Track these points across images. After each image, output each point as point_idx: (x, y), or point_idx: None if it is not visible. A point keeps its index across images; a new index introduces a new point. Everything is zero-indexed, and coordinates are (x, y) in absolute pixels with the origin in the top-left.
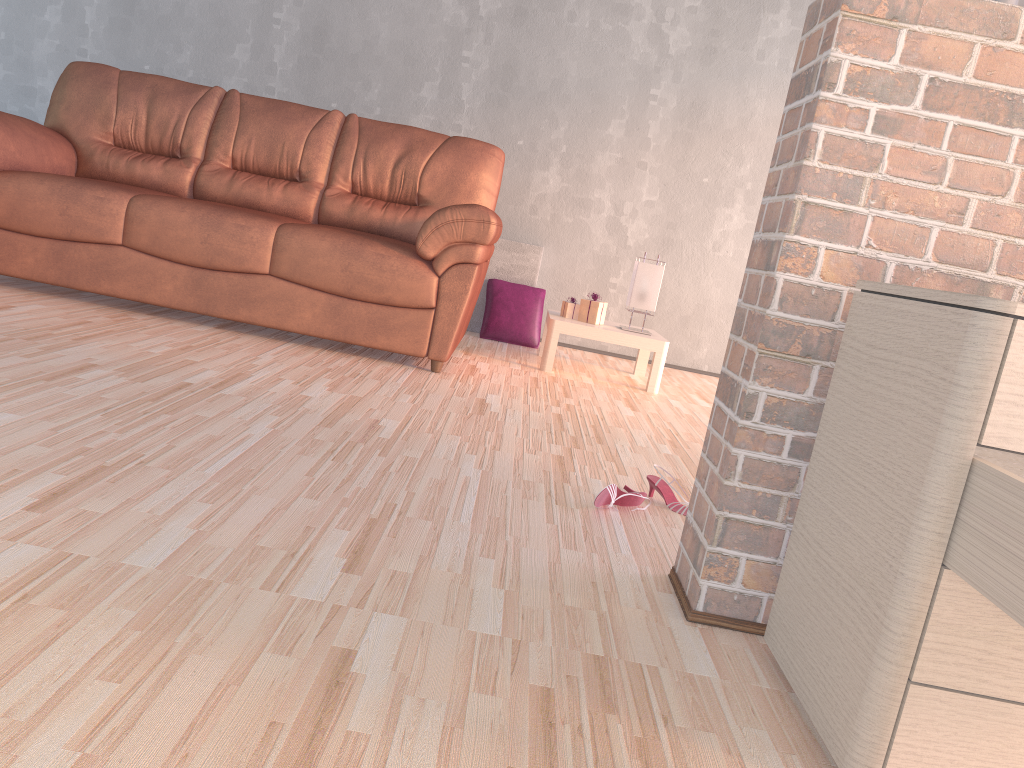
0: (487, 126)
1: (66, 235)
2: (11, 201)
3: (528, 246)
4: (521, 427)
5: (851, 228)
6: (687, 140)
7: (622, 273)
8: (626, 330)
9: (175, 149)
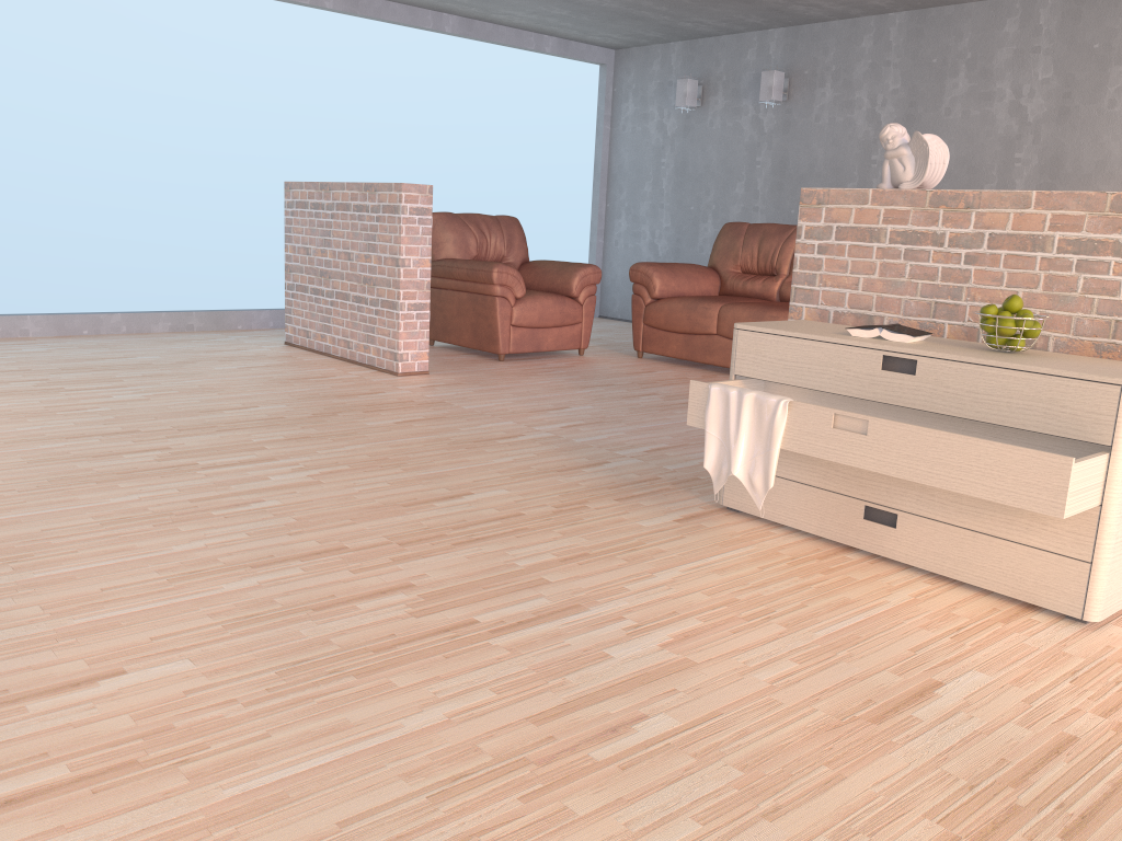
0: None
1: (690, 331)
2: (665, 314)
3: None
4: None
5: (813, 297)
6: None
7: None
8: None
9: (772, 270)
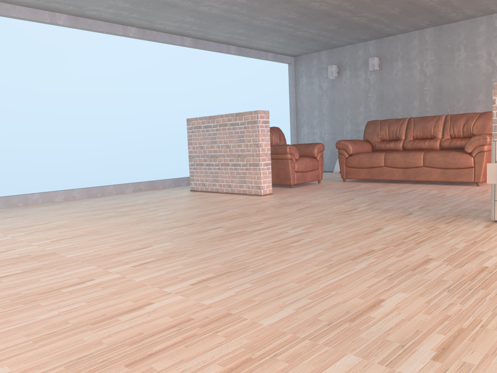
0: None
1: (370, 166)
2: (357, 160)
3: None
4: None
5: None
6: None
7: None
8: None
9: (396, 138)
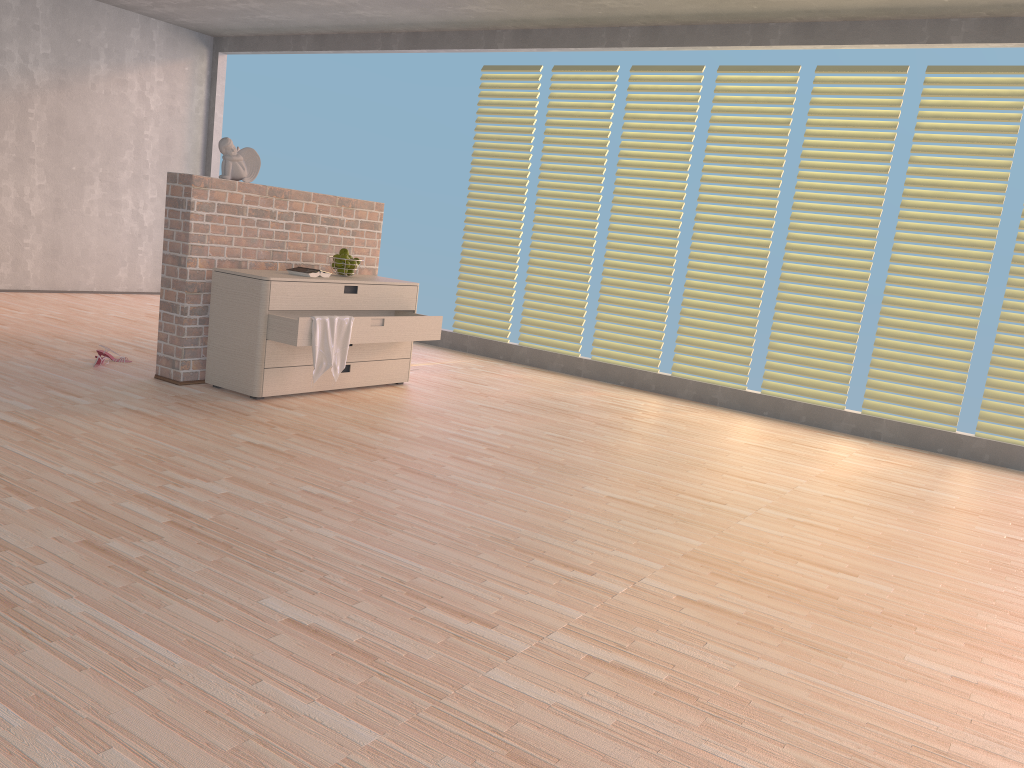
0: None
1: None
2: None
3: None
4: None
5: (205, 250)
6: None
7: None
8: None
9: None
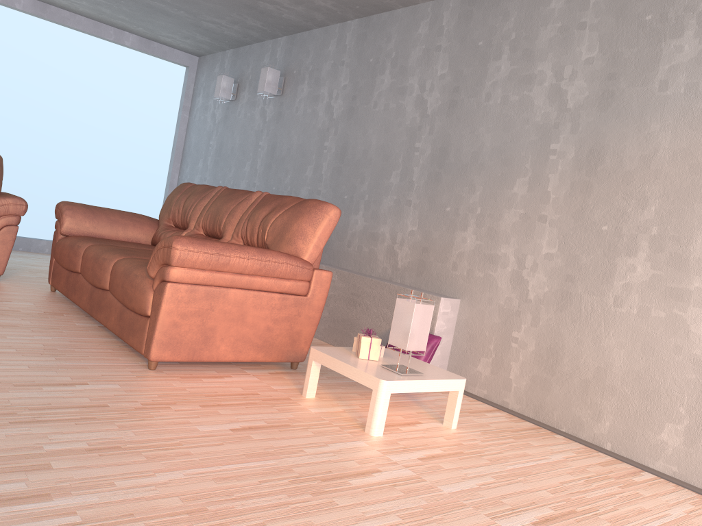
0: (427, 198)
1: (68, 268)
2: (60, 250)
3: (430, 296)
4: (1, 397)
5: None
6: (585, 188)
7: (523, 327)
8: (384, 367)
9: (187, 225)
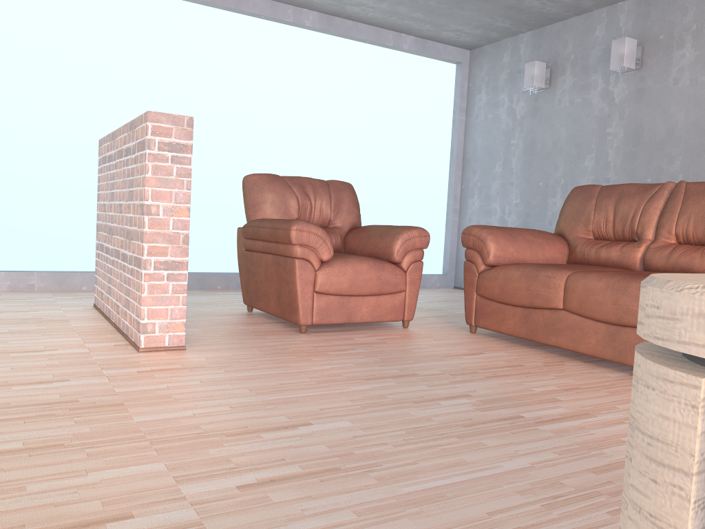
0: None
1: (529, 304)
2: (500, 283)
3: None
4: None
5: None
6: None
7: None
8: None
9: (632, 234)
